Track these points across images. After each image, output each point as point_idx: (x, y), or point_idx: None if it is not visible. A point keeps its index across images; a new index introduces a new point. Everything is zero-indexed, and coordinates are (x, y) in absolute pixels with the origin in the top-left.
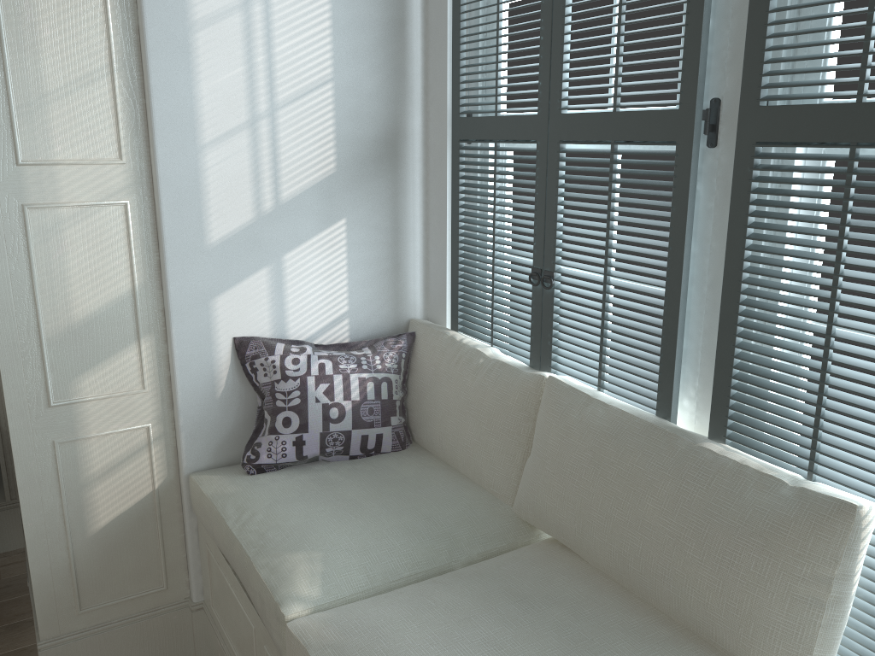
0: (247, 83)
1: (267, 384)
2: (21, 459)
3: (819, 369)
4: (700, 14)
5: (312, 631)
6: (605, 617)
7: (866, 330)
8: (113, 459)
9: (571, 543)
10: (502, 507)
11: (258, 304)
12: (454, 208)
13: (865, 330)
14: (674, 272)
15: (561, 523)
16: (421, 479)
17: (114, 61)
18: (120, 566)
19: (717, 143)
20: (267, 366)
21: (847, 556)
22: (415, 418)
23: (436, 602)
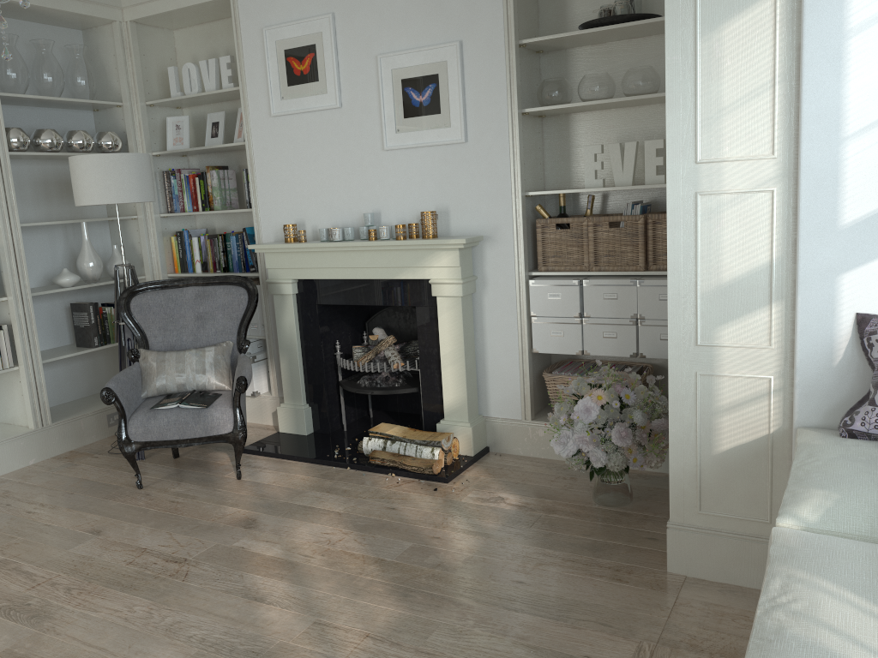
0: None
1: (877, 360)
2: (673, 379)
3: None
4: None
5: (784, 536)
6: None
7: None
8: (738, 398)
9: None
10: None
11: None
12: None
13: None
14: None
15: None
16: None
17: (775, 76)
18: (733, 488)
19: None
20: None
21: None
22: None
23: None
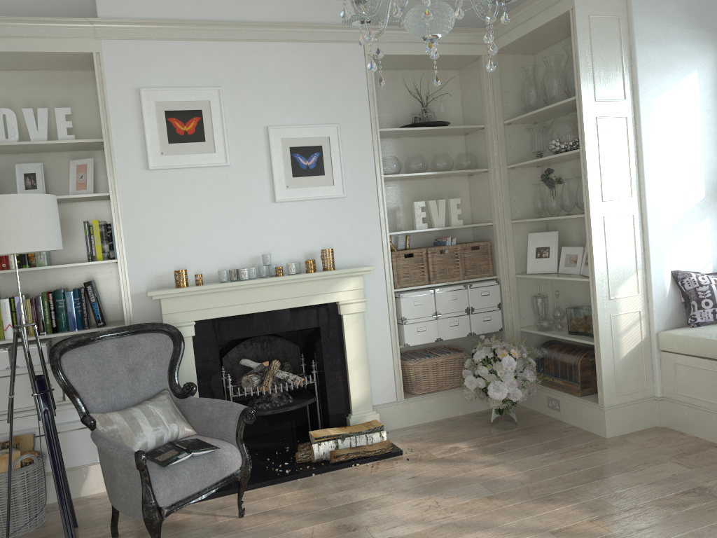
0: (673, 163)
1: (691, 289)
2: (600, 321)
3: None
4: None
5: None
6: None
7: None
8: (628, 325)
9: None
10: None
11: (679, 256)
12: None
13: None
14: None
15: None
16: None
17: (630, 159)
18: (629, 376)
19: None
20: (690, 281)
21: None
22: None
23: None
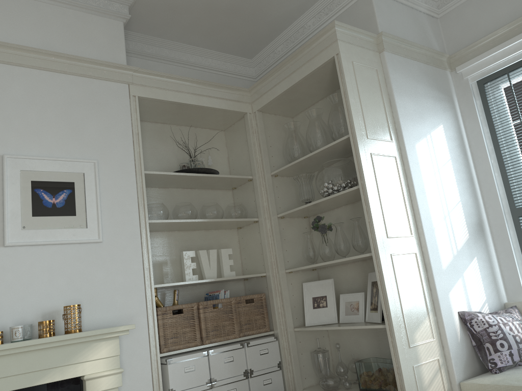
0: (440, 203)
1: (482, 330)
2: (405, 375)
3: None
4: None
5: None
6: None
7: None
8: (430, 376)
9: None
10: None
11: (461, 296)
12: (521, 245)
13: None
14: None
15: None
16: None
17: (404, 197)
18: None
19: None
20: (478, 322)
21: None
22: None
23: None
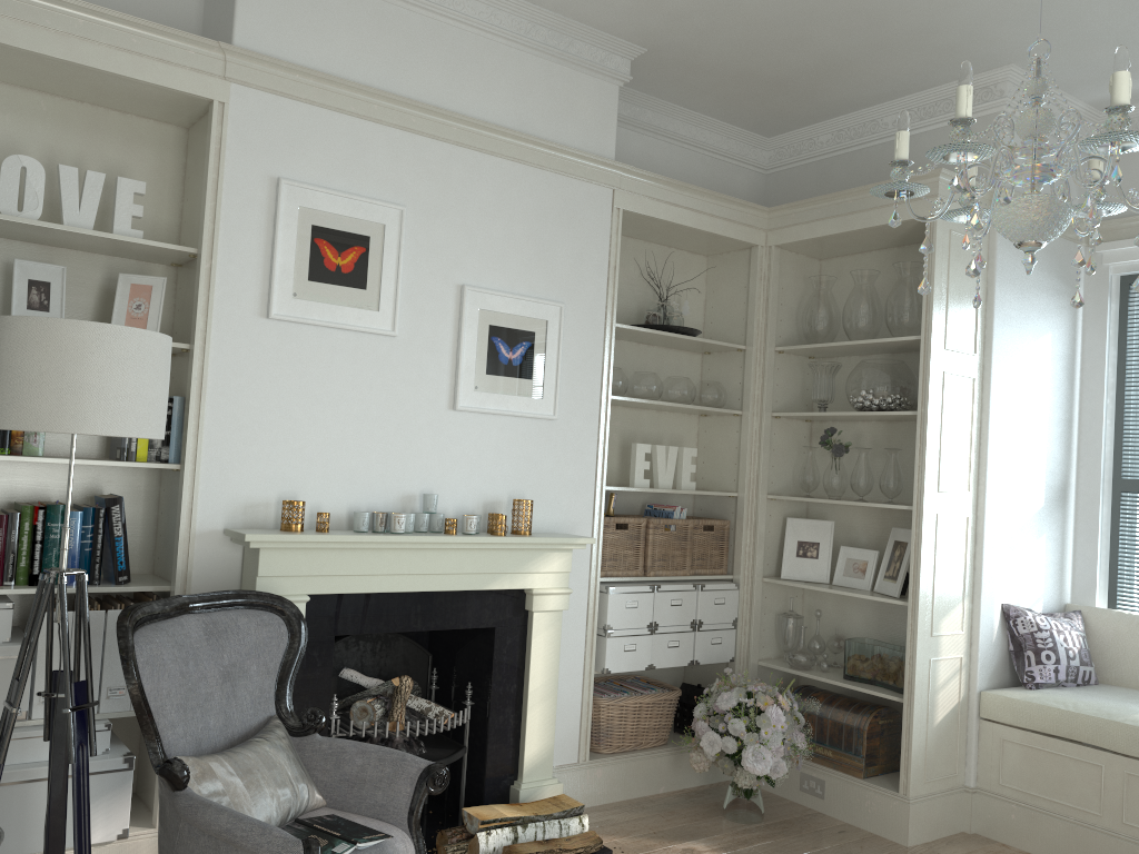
0: (1017, 452)
1: (1027, 634)
2: (918, 667)
3: None
4: None
5: None
6: None
7: None
8: (946, 676)
9: None
10: None
11: (1011, 583)
12: (1113, 531)
13: None
14: None
15: None
16: None
17: (972, 438)
18: (941, 752)
19: None
20: (1025, 622)
21: None
22: (1099, 664)
23: None
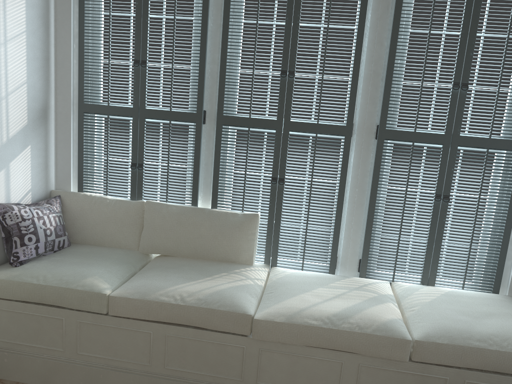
0: None
1: (14, 224)
2: None
3: (244, 183)
4: (203, 87)
5: (123, 293)
6: (199, 264)
7: (255, 171)
8: None
9: (171, 253)
10: (135, 251)
11: (1, 187)
12: (80, 140)
13: (254, 171)
14: (197, 161)
15: (167, 247)
16: (96, 251)
17: None
18: None
19: (205, 123)
20: (13, 215)
21: (257, 226)
22: (72, 231)
23: (151, 275)
